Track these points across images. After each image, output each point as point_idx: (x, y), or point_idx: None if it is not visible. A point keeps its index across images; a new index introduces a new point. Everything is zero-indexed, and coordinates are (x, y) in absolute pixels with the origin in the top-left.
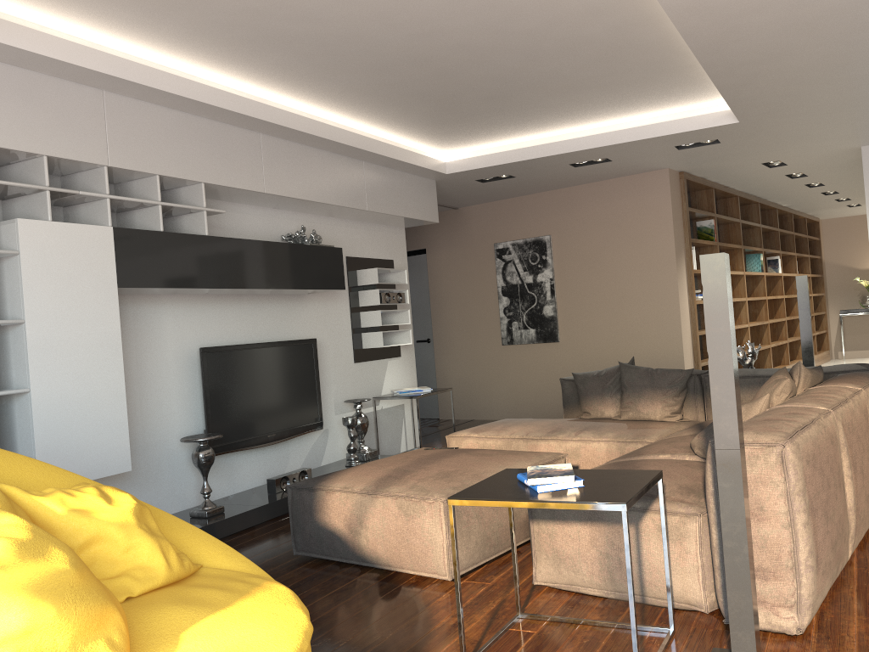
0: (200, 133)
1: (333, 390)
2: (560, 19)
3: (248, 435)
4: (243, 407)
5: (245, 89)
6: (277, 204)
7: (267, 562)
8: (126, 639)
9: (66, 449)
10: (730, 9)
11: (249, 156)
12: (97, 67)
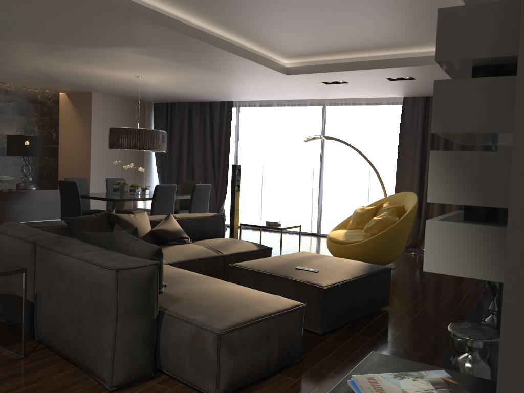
0: None
1: None
2: (225, 1)
3: None
4: None
5: None
6: None
7: (402, 309)
8: (350, 224)
9: None
10: (160, 35)
11: None
12: None
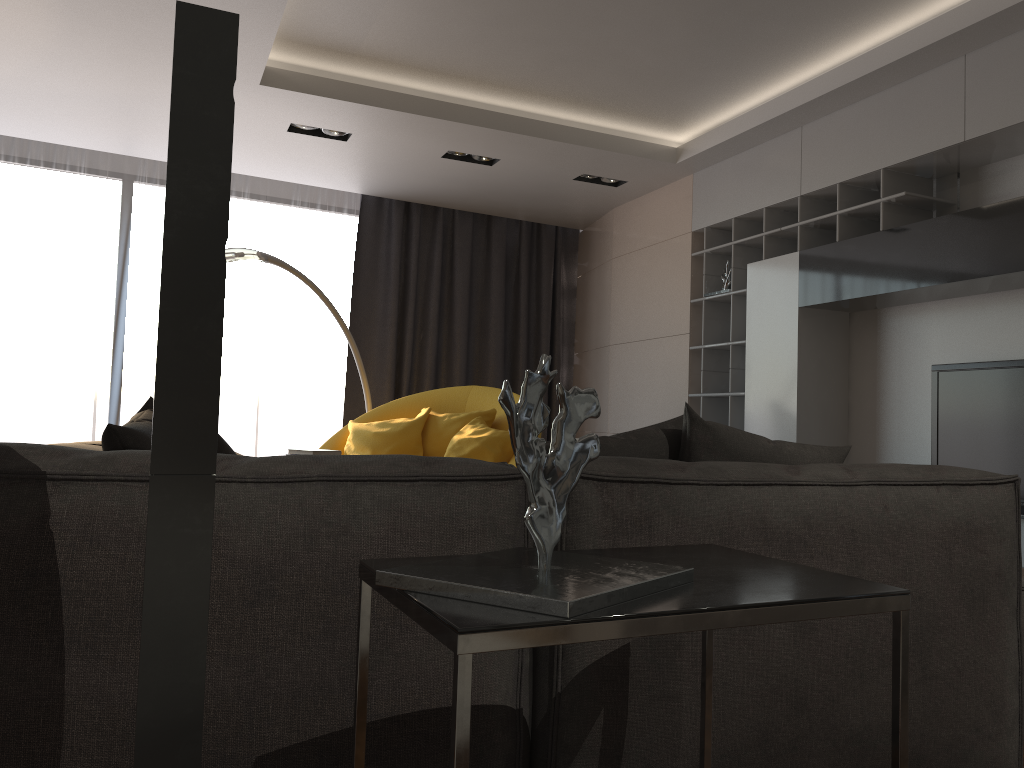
0: (883, 110)
1: None
2: None
3: None
4: (984, 450)
5: (896, 29)
6: None
7: None
8: None
9: None
10: None
11: (943, 101)
12: (751, 125)
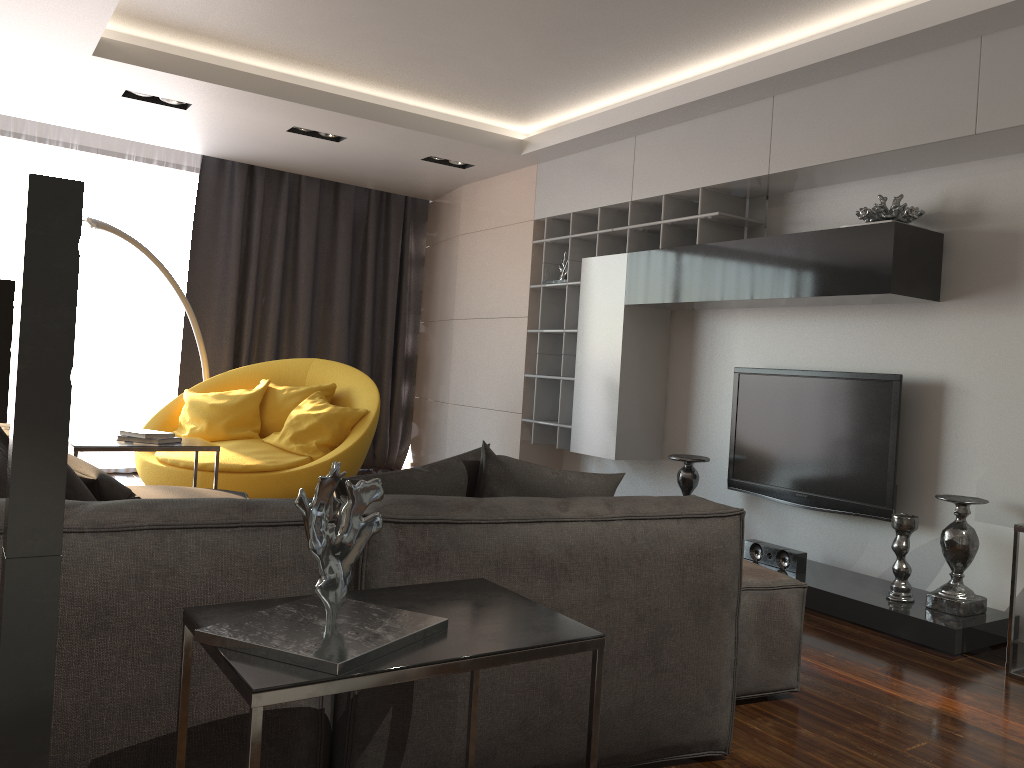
0: (704, 134)
1: (979, 475)
2: None
3: (772, 482)
4: (771, 446)
5: (717, 64)
6: (858, 172)
7: None
8: (201, 432)
9: (584, 427)
10: None
11: (754, 135)
12: (589, 130)
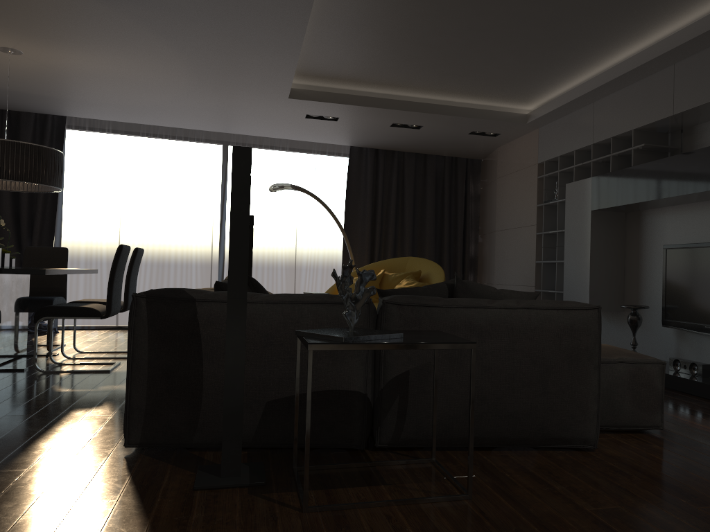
0: (634, 95)
1: None
2: (398, 2)
3: (689, 319)
4: (688, 295)
5: (636, 49)
6: None
7: None
8: None
9: (570, 291)
10: (267, 15)
11: (663, 91)
12: (563, 102)
